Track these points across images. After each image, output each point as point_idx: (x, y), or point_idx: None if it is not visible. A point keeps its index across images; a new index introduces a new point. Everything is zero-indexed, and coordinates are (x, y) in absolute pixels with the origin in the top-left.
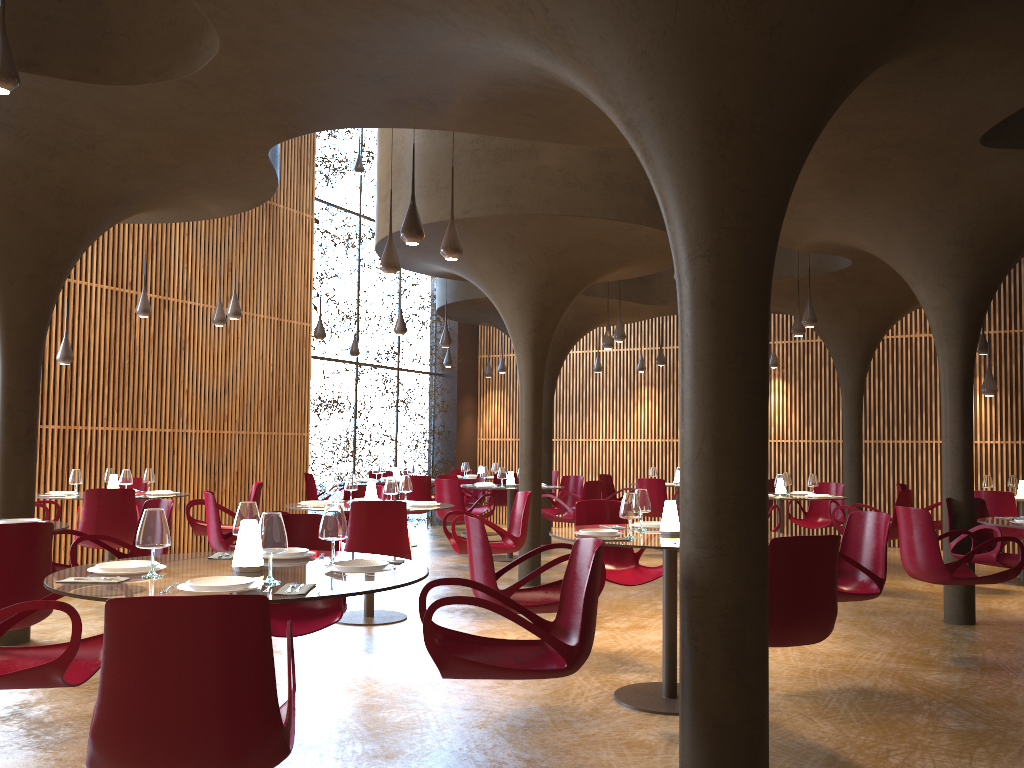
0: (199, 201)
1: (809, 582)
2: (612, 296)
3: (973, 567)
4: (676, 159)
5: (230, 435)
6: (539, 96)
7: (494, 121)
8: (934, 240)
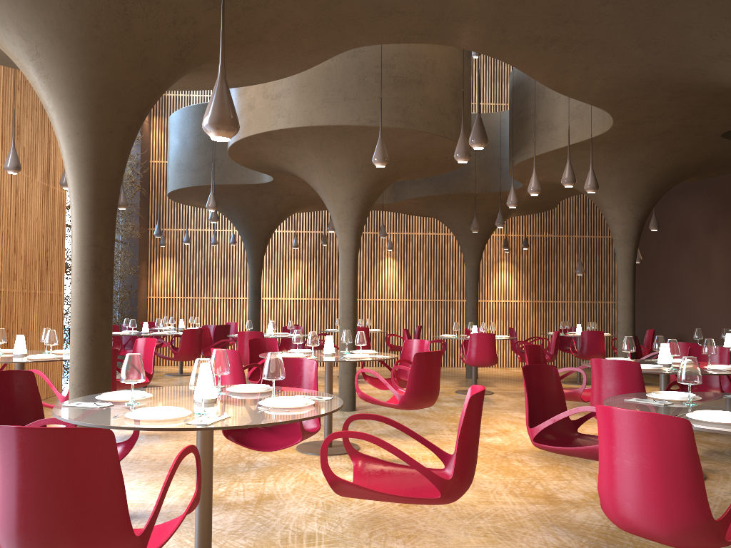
0: (202, 74)
1: None
2: None
3: None
4: None
5: (17, 293)
6: (638, 59)
7: (554, 66)
8: (637, 183)
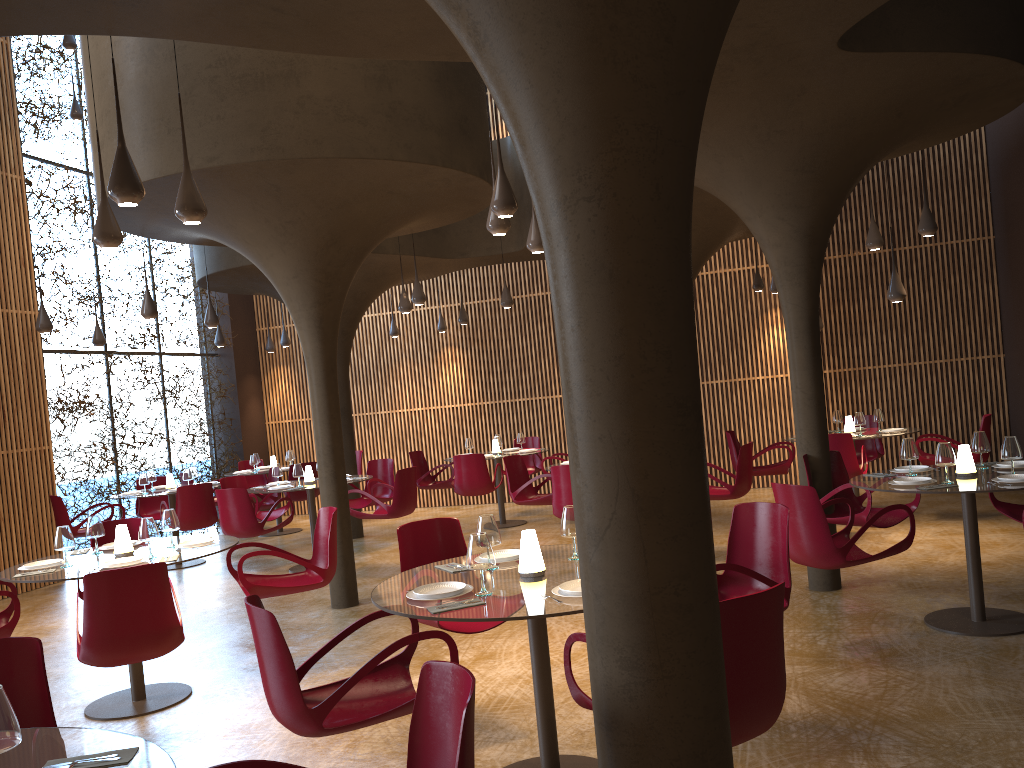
0: None
1: (756, 658)
2: (404, 252)
3: (835, 527)
4: (533, 36)
5: None
6: None
7: (228, 21)
8: (772, 167)
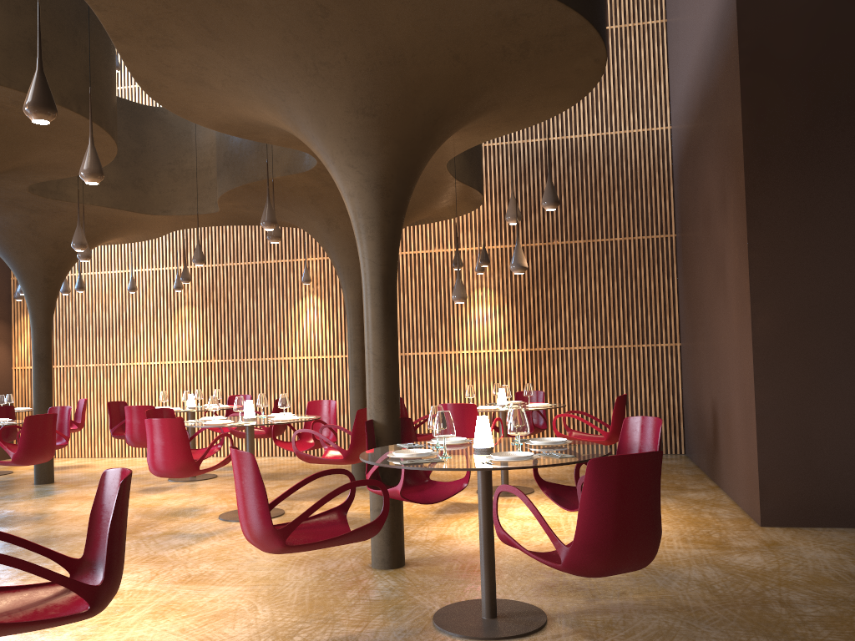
0: None
1: None
2: (94, 202)
3: (399, 500)
4: None
5: None
6: None
7: None
8: (333, 107)
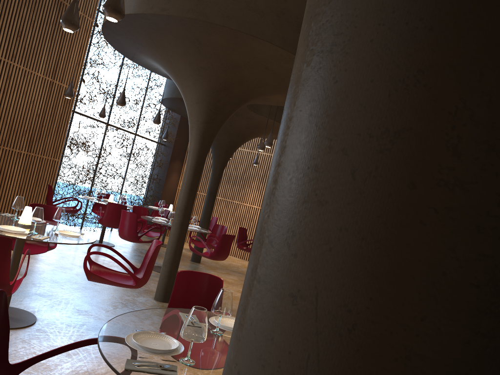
0: None
1: None
2: (271, 118)
3: None
4: None
5: None
6: None
7: None
8: None
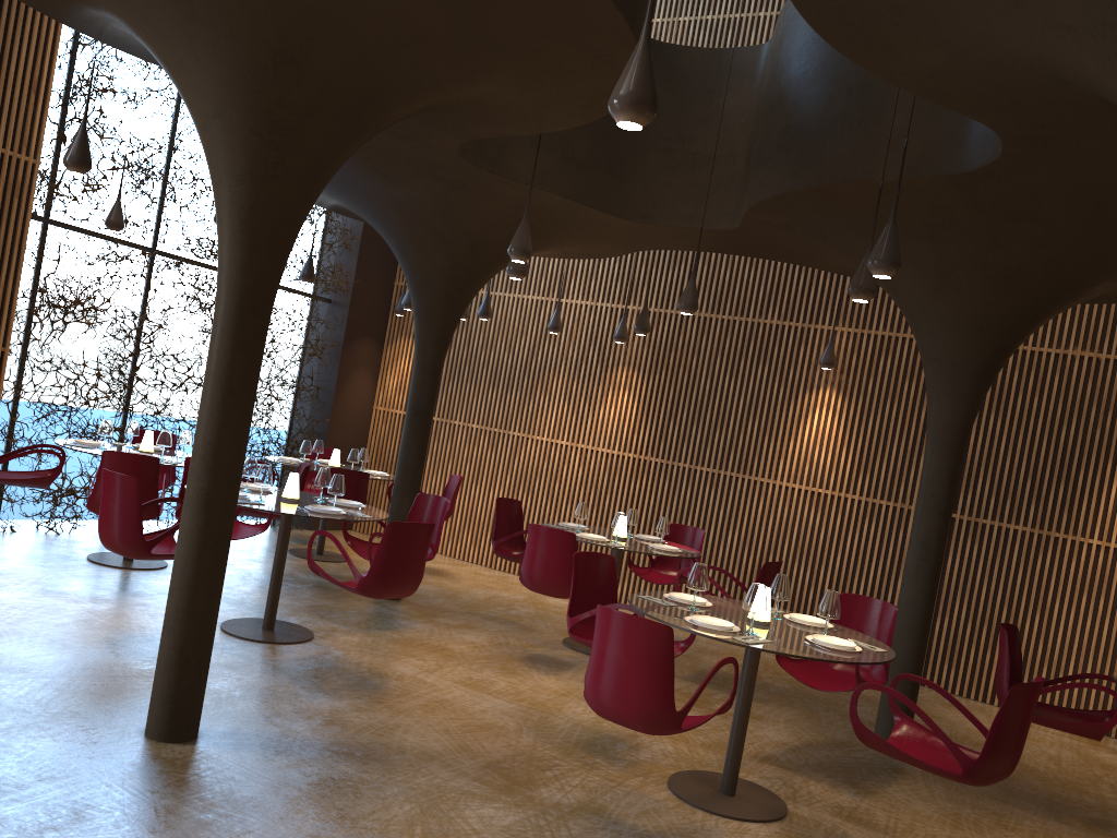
0: None
1: None
2: (546, 186)
3: None
4: None
5: None
6: None
7: None
8: None
